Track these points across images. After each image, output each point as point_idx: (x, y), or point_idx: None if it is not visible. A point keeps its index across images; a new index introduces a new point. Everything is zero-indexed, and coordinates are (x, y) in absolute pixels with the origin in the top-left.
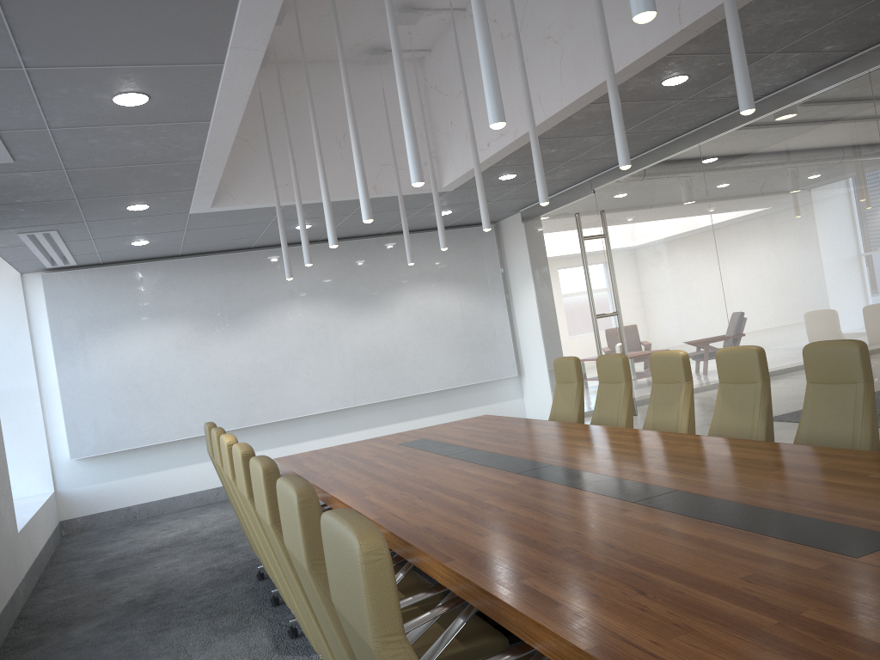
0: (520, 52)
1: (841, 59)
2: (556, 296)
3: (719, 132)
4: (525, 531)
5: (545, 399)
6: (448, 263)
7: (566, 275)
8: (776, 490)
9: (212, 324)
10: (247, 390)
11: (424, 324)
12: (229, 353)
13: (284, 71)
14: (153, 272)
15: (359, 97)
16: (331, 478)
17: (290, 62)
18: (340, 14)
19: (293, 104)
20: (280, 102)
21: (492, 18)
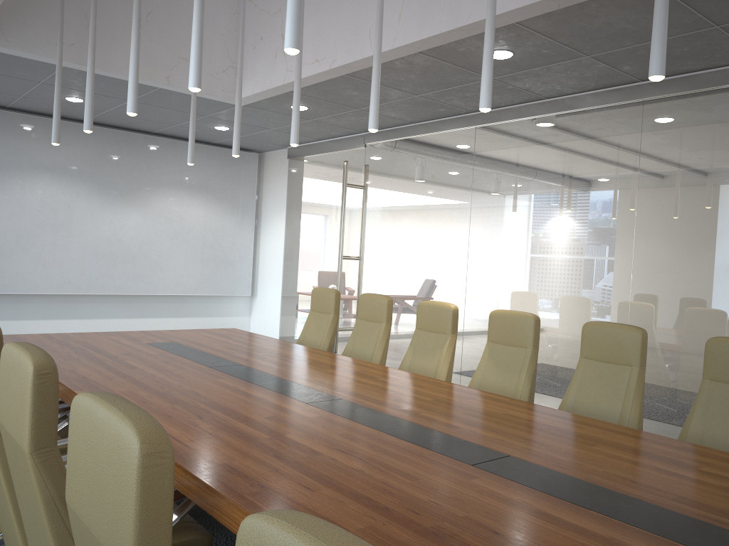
0: None
1: (624, 84)
2: (305, 232)
3: (498, 120)
4: (365, 490)
5: (272, 321)
6: (209, 177)
7: (320, 214)
8: (620, 472)
9: None
10: None
11: (174, 229)
12: None
13: None
14: None
15: None
16: (74, 372)
17: None
18: None
19: None
20: None
21: None
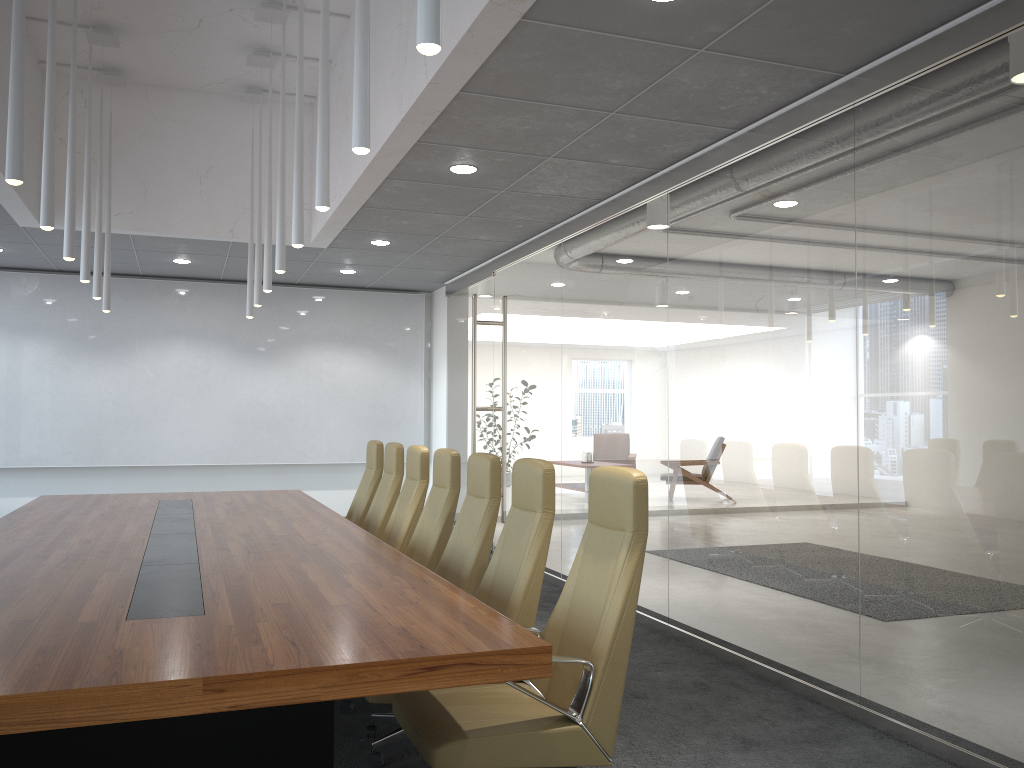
0: (281, 116)
1: (648, 175)
2: (459, 381)
3: (574, 231)
4: (6, 572)
5: None
6: (364, 327)
7: (468, 360)
8: (254, 573)
9: (80, 350)
10: (107, 427)
11: (324, 388)
12: (93, 384)
13: (152, 95)
14: (24, 284)
15: (233, 134)
16: (26, 516)
17: (159, 86)
18: (190, 46)
19: (155, 130)
20: (141, 126)
21: (340, 75)
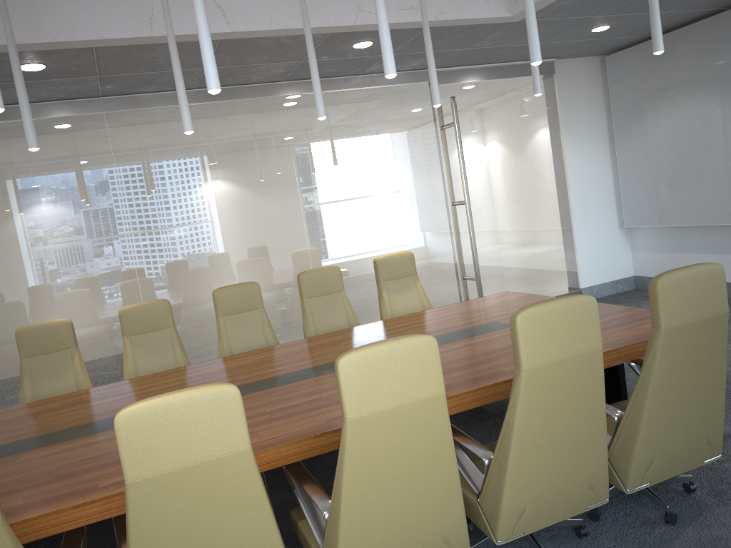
0: None
1: (85, 97)
2: None
3: None
4: None
5: None
6: None
7: None
8: None
9: None
10: None
11: None
12: None
13: None
14: None
15: None
16: None
17: None
18: None
19: None
20: None
21: None
